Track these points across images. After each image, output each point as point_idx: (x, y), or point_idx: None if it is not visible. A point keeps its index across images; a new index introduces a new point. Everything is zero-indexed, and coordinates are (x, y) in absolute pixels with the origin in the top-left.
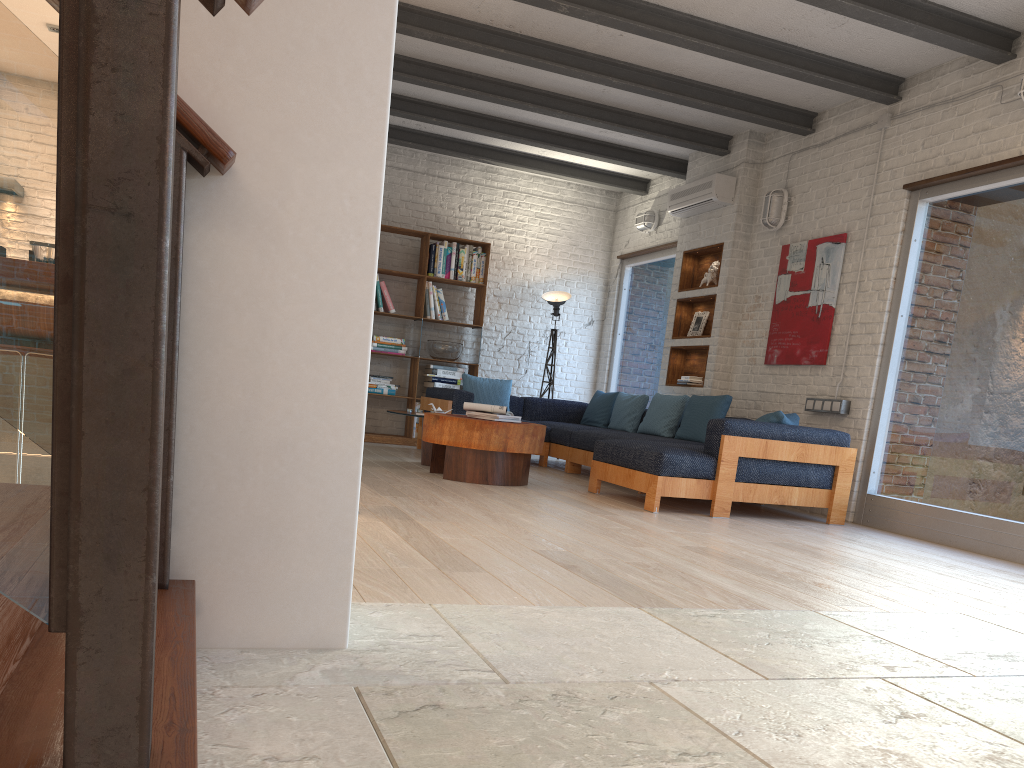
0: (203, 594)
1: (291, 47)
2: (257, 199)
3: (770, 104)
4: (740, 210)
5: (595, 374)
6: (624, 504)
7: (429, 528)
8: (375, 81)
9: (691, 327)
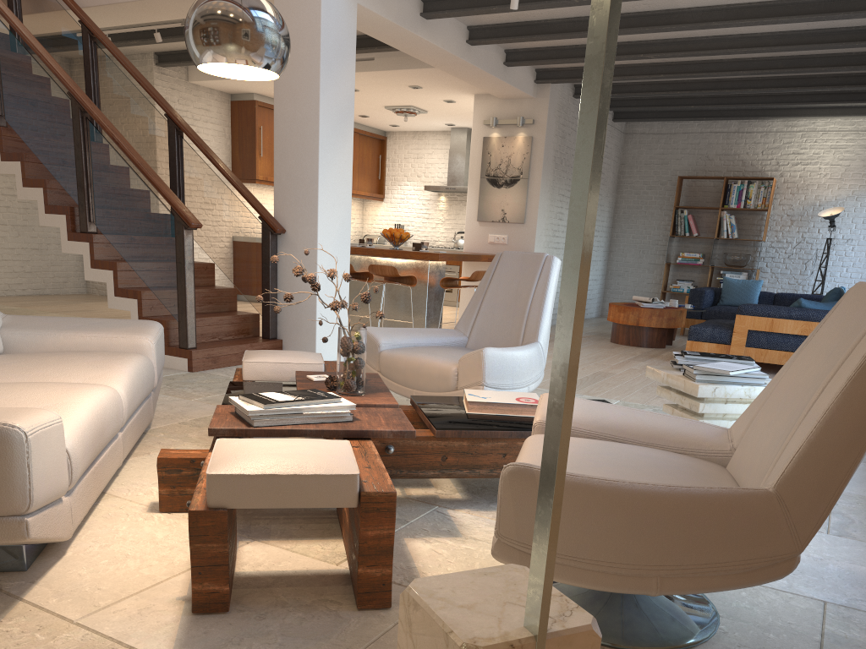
0: (284, 343)
1: (296, 198)
2: (291, 238)
3: None
4: None
5: None
6: None
7: None
8: (314, 202)
9: None
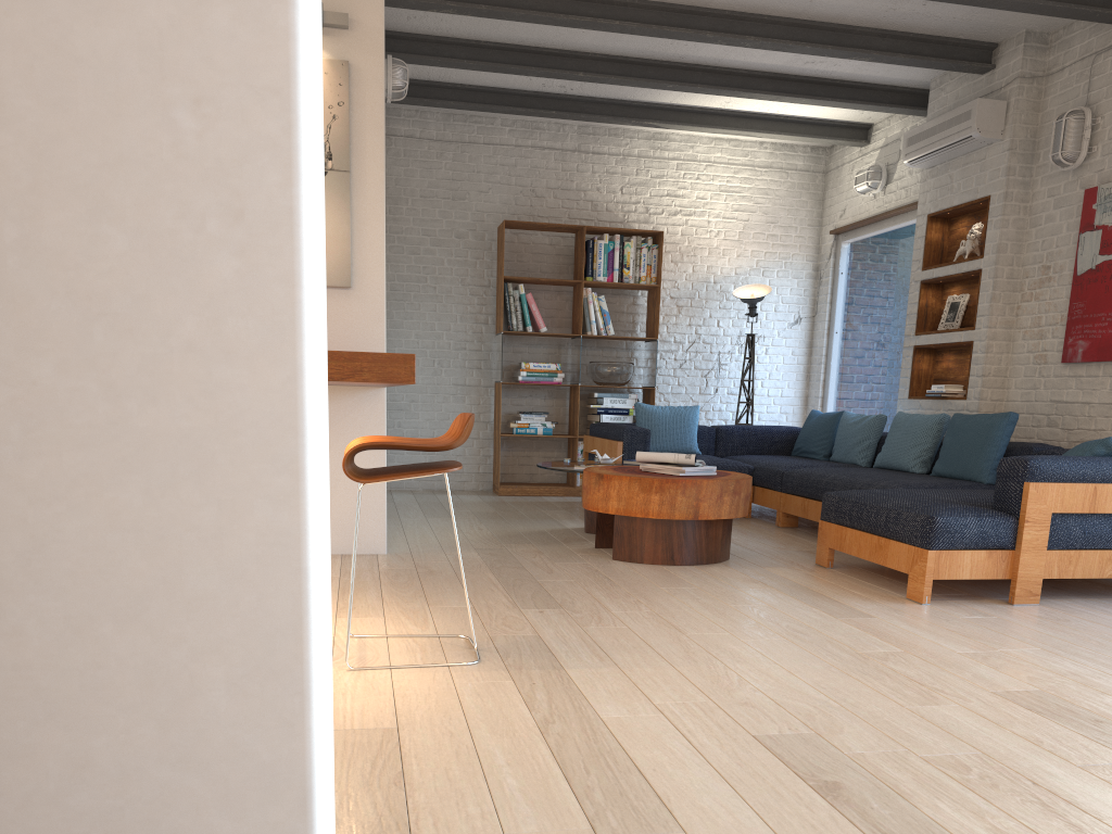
0: None
1: None
2: None
3: None
4: (1014, 147)
5: (806, 386)
6: (874, 588)
7: (585, 690)
8: None
9: (943, 317)
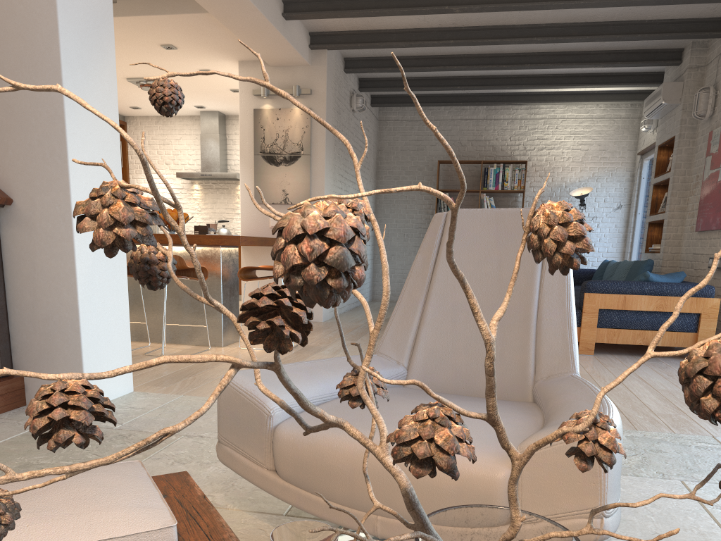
0: (27, 382)
1: (28, 146)
2: (24, 212)
3: (684, 21)
4: (685, 107)
5: (624, 246)
6: None
7: (308, 359)
8: (61, 152)
9: (661, 205)
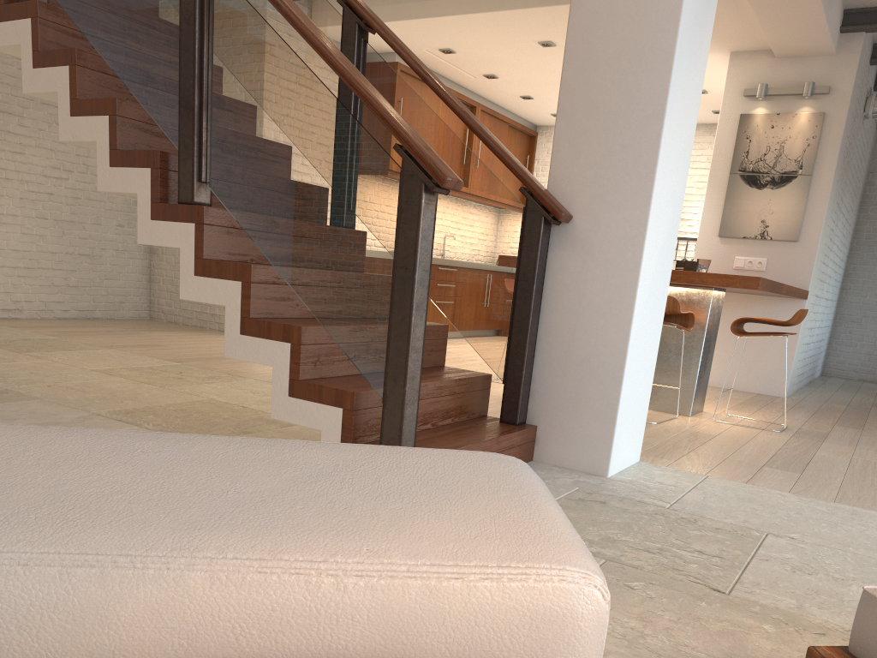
0: (540, 433)
1: (606, 152)
2: (582, 233)
3: None
4: None
5: None
6: None
7: (821, 447)
8: (649, 160)
9: None
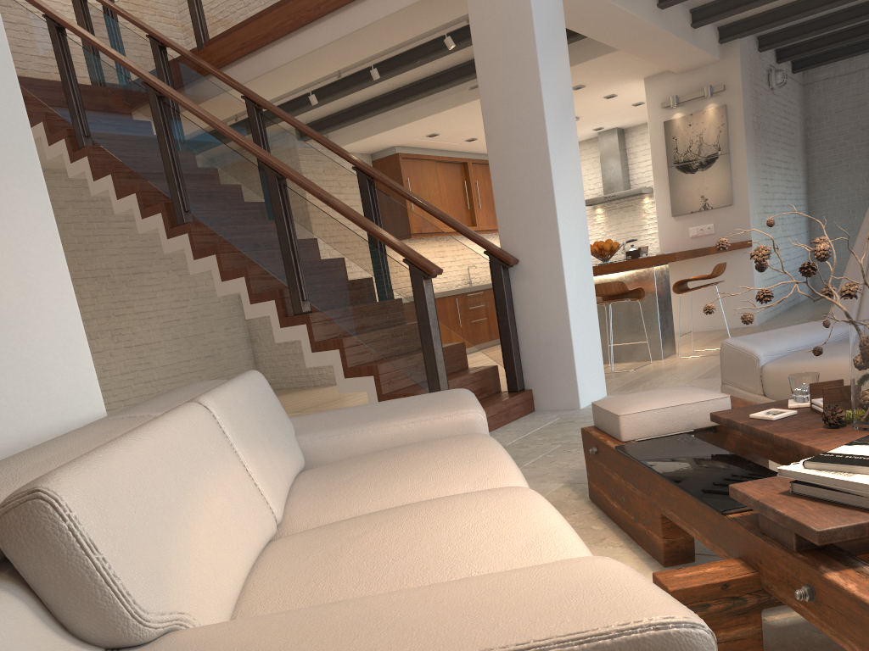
0: (535, 393)
1: (527, 219)
2: (527, 268)
3: None
4: None
5: None
6: None
7: None
8: (552, 218)
9: None
